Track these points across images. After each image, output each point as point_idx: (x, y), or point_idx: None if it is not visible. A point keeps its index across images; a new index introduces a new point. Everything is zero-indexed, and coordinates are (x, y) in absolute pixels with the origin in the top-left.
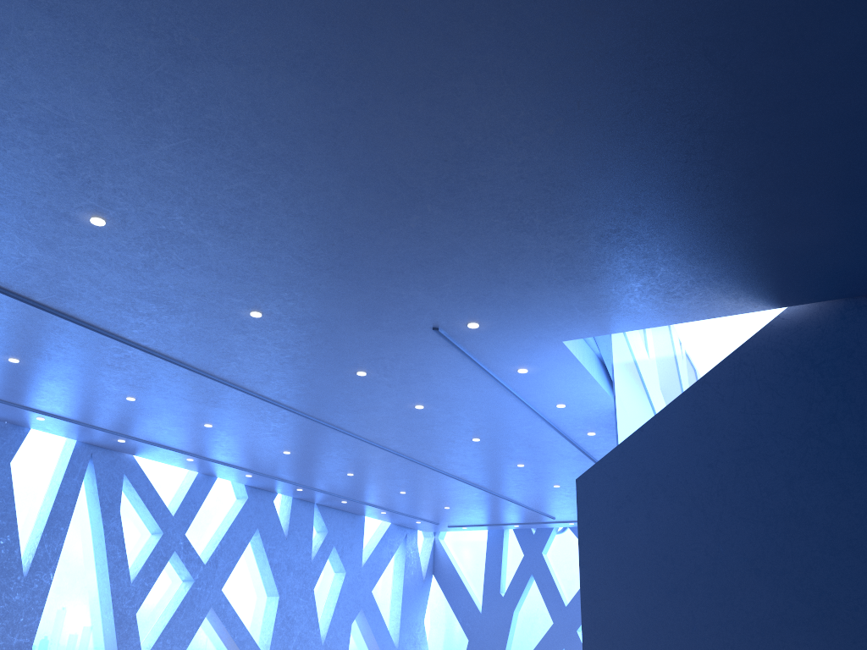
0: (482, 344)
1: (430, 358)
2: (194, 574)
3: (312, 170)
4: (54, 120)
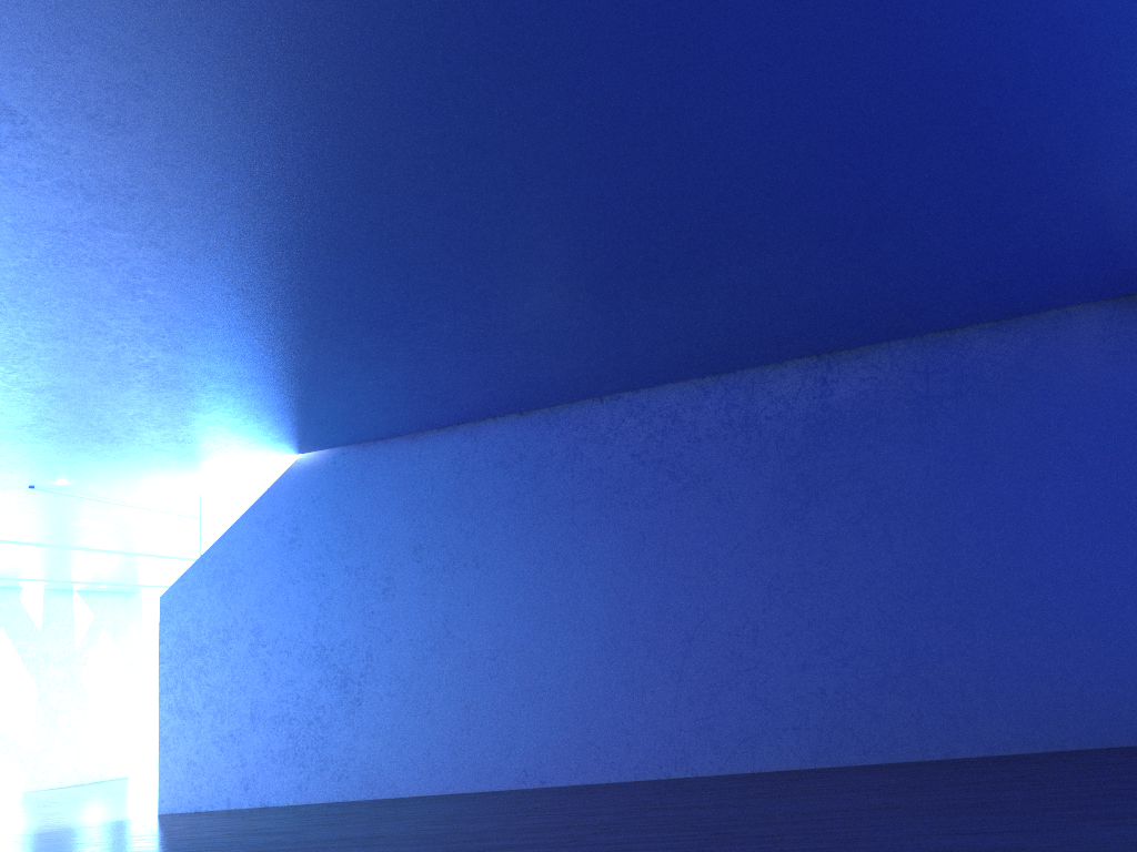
0: (85, 489)
1: (52, 500)
2: None
3: None
4: None
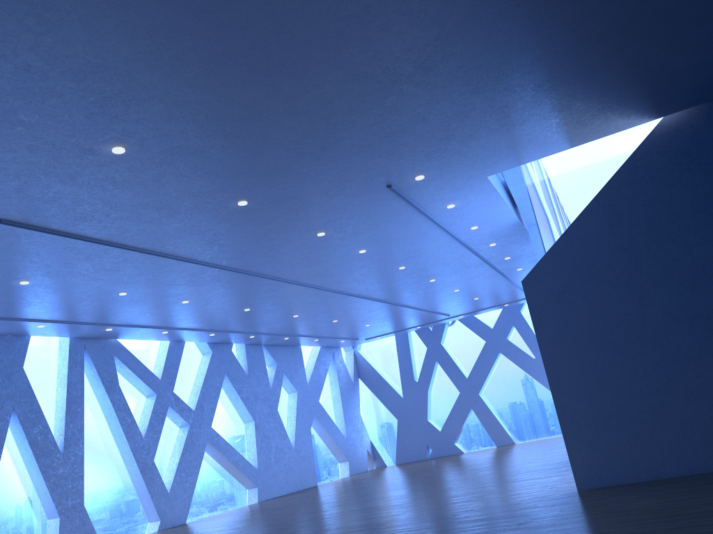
0: (423, 191)
1: (379, 211)
2: (188, 420)
3: (313, 73)
4: (93, 68)
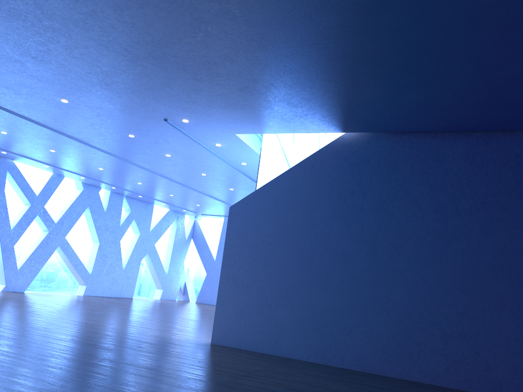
0: (193, 130)
1: (167, 133)
2: (49, 228)
3: (76, 38)
4: None
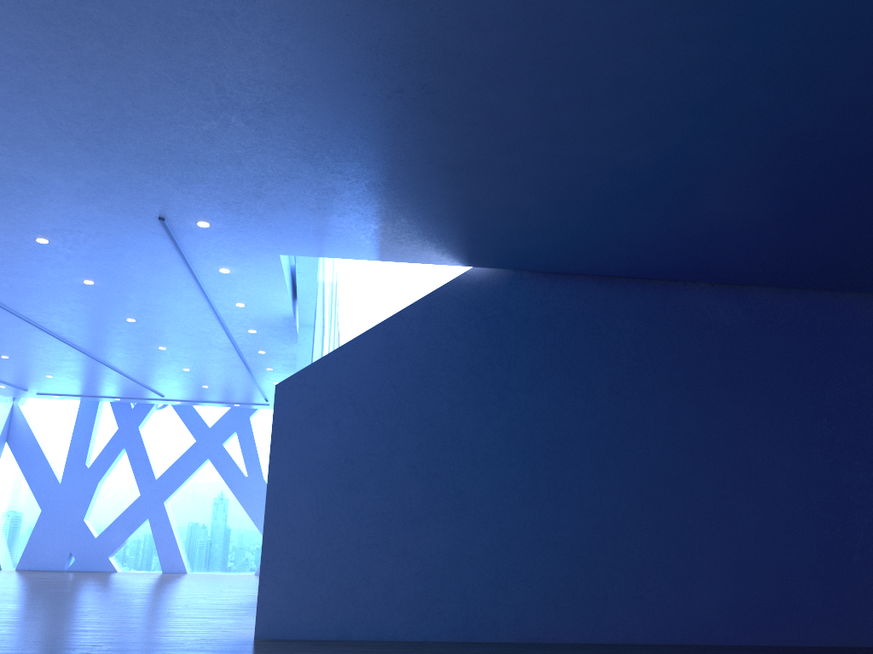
0: (200, 241)
1: (135, 242)
2: None
3: (131, 49)
4: None
